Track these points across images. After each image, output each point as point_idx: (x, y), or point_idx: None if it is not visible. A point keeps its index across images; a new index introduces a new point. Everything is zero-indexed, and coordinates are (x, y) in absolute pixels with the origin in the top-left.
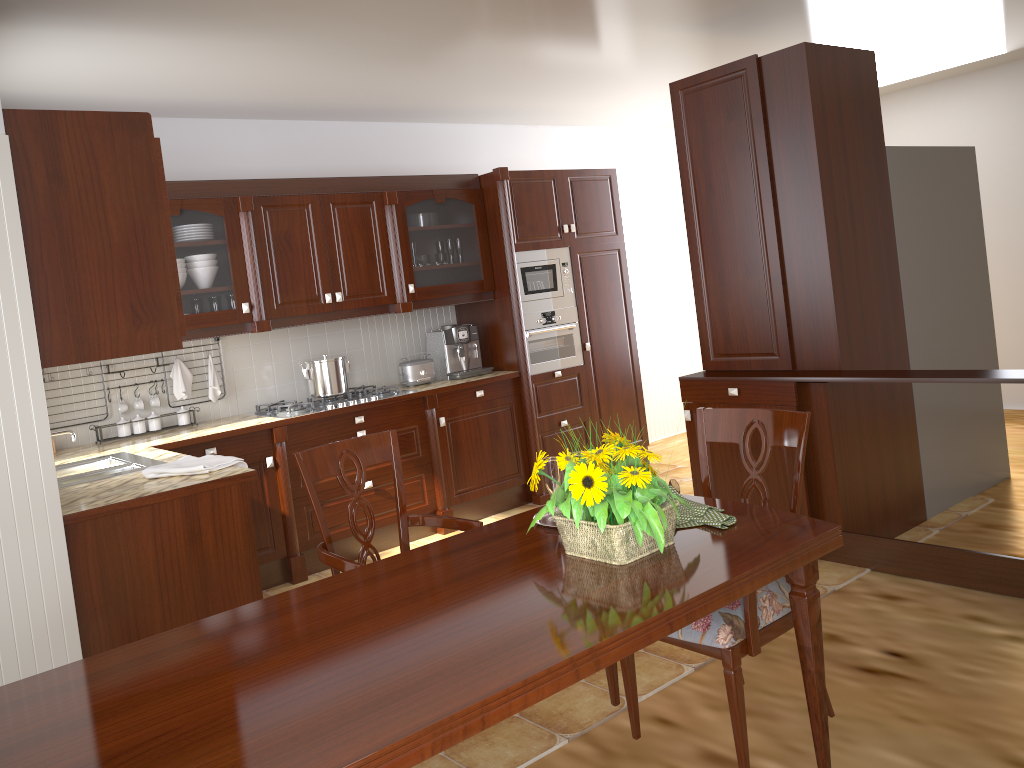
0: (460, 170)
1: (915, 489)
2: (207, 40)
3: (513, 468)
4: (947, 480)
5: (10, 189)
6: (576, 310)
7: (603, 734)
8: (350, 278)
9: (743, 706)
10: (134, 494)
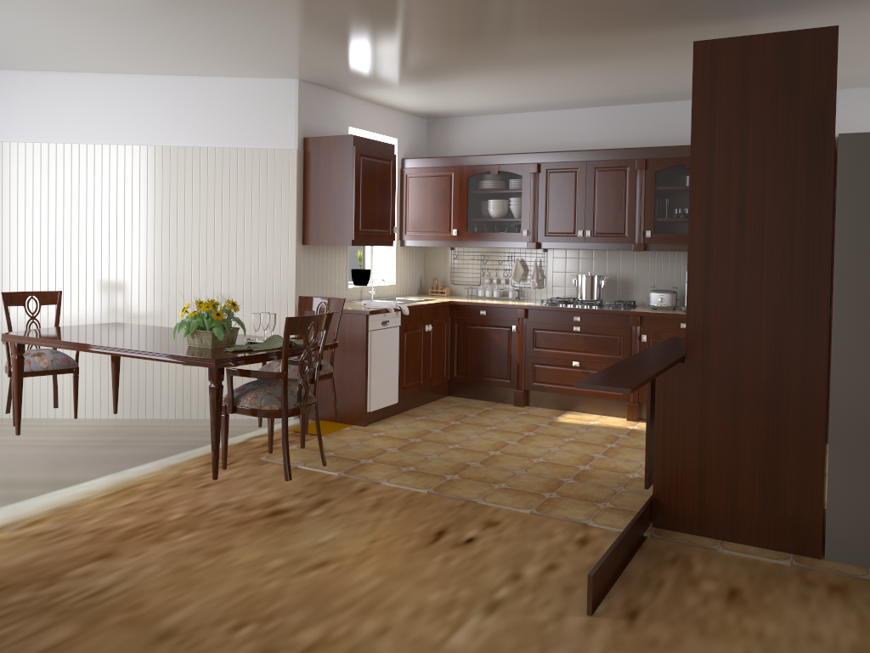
0: None
1: (802, 517)
2: (439, 84)
3: None
4: None
5: (294, 171)
6: None
7: (346, 480)
8: (600, 221)
9: (223, 432)
10: None
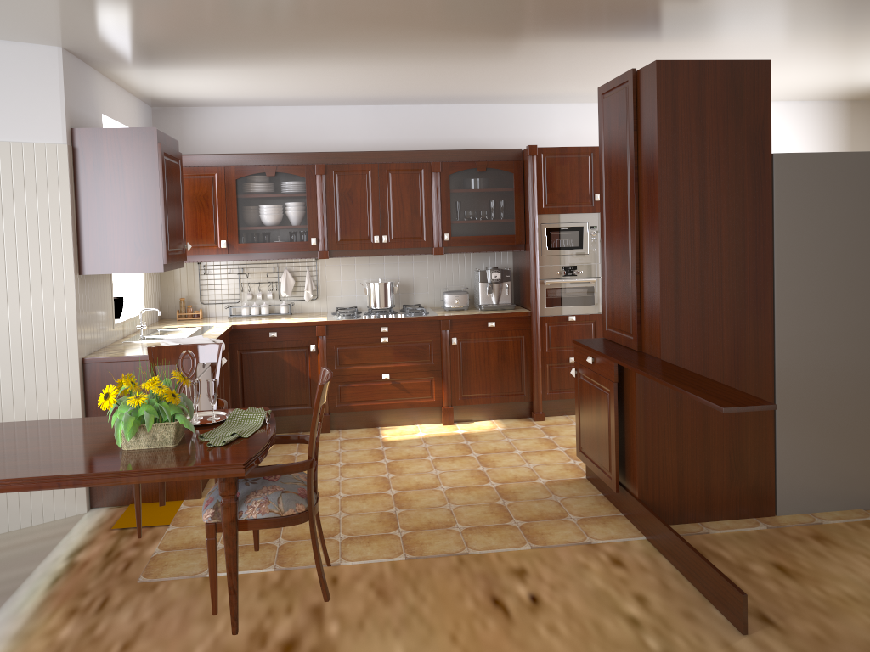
0: (531, 142)
1: (760, 484)
2: (243, 69)
3: (516, 387)
4: (819, 485)
5: (64, 175)
6: (600, 267)
7: (296, 574)
8: (396, 226)
9: (214, 563)
10: (131, 353)
